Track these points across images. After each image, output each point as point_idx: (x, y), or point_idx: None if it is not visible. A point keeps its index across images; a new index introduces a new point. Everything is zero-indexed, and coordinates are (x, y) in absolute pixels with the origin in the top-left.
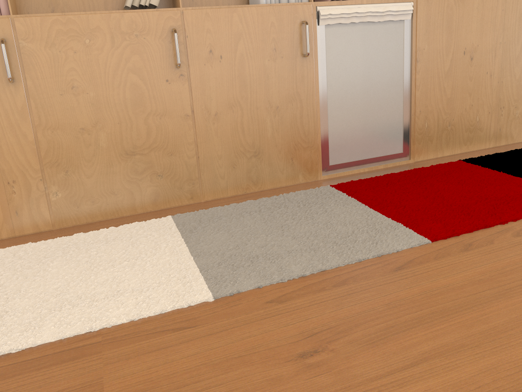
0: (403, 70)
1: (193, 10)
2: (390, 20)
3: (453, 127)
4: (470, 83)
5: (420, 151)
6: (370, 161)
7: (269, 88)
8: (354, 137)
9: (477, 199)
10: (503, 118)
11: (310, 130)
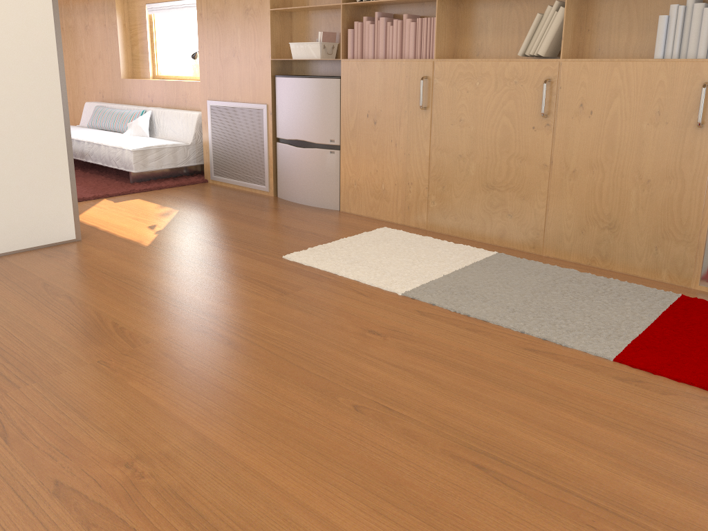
0: None
1: (571, 62)
2: None
3: None
4: None
5: None
6: None
7: (642, 156)
8: None
9: None
10: None
11: (690, 221)
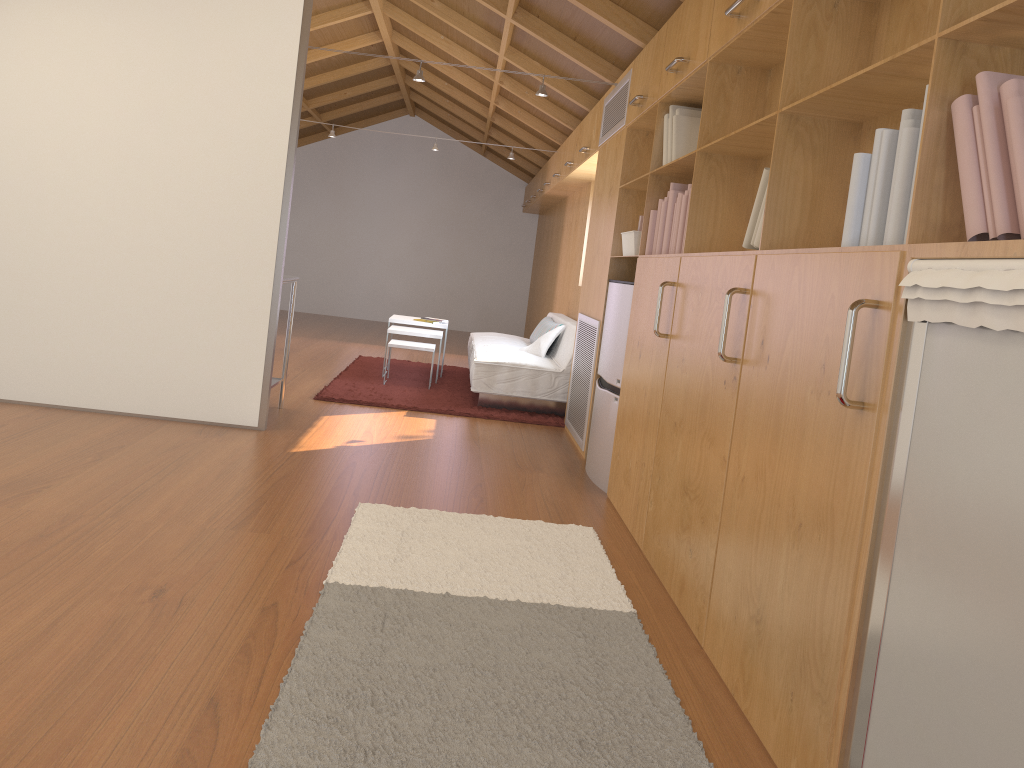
0: None
1: (764, 256)
2: None
3: None
4: None
5: None
6: None
7: (799, 465)
8: None
9: None
10: None
11: (831, 647)
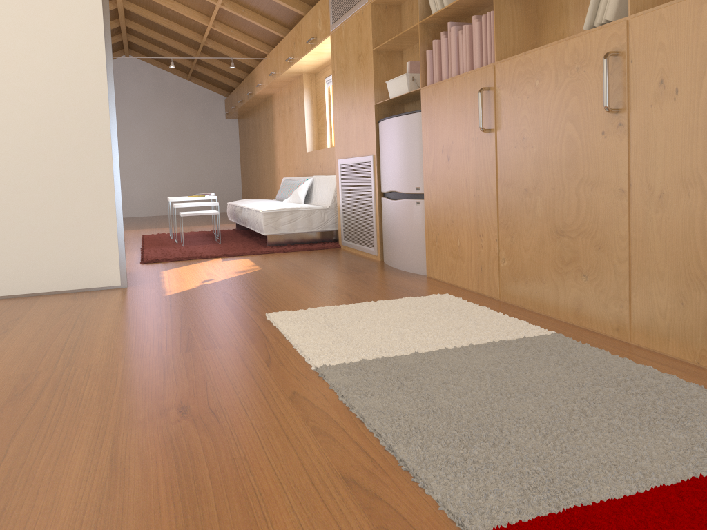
0: None
1: (642, 16)
2: None
3: None
4: None
5: None
6: None
7: None
8: None
9: None
10: None
11: None
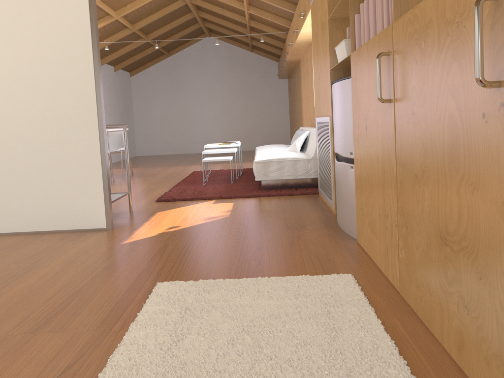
0: None
1: None
2: None
3: None
4: None
5: None
6: None
7: None
8: None
9: None
10: None
11: None
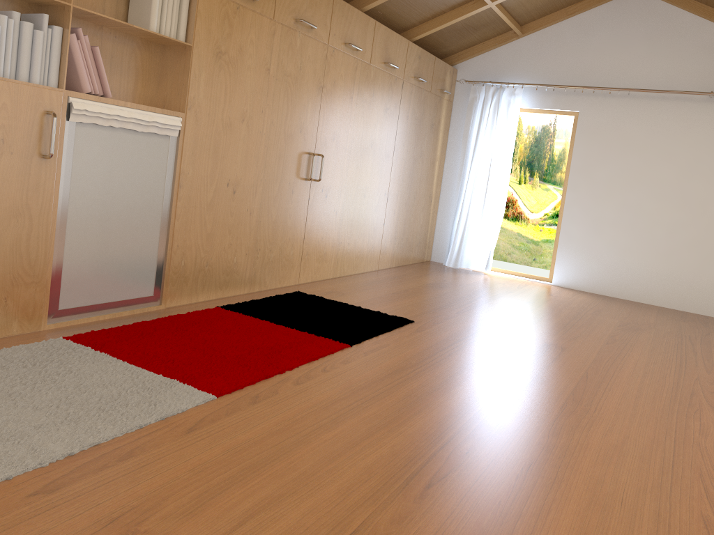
0: (164, 194)
1: None
2: (155, 132)
3: (211, 267)
4: (231, 219)
5: (174, 295)
6: (113, 305)
7: None
8: (97, 272)
9: (250, 349)
10: (259, 261)
11: (39, 259)
